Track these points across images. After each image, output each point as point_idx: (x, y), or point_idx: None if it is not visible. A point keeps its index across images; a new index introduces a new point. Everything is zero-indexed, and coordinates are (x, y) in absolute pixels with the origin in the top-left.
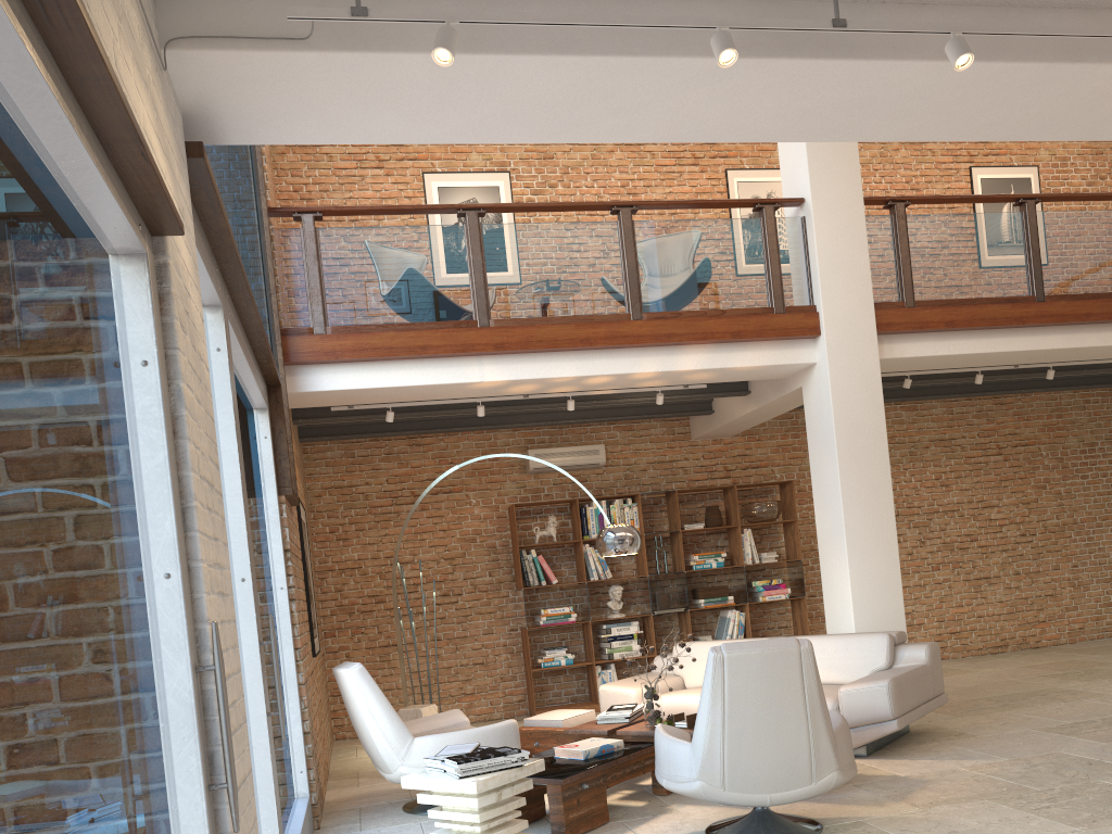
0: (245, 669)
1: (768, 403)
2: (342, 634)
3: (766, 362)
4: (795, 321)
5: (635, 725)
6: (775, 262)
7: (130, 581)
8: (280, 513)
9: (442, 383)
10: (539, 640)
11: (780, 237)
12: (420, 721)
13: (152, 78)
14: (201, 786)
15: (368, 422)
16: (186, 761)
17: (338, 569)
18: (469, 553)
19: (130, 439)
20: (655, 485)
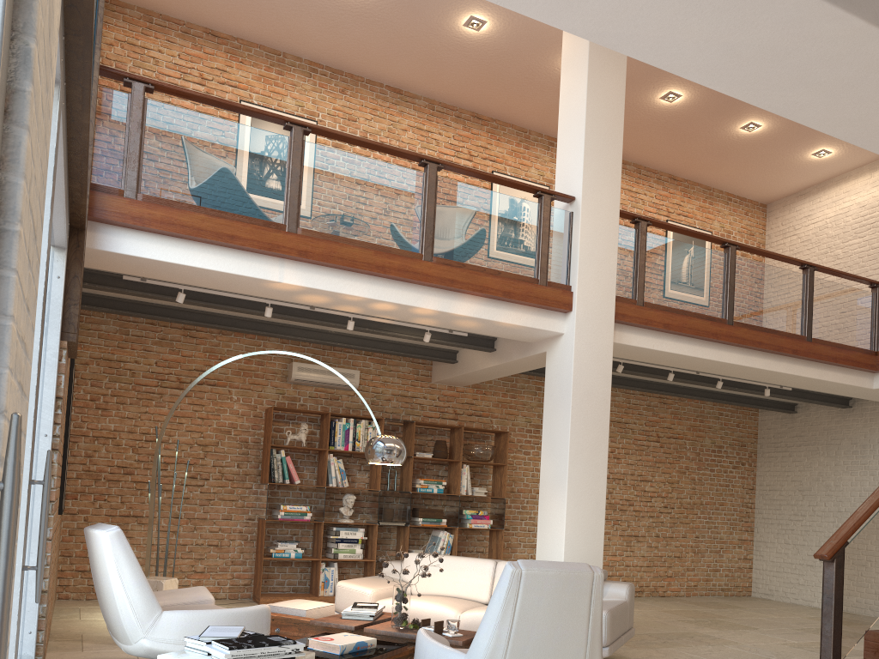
0: None
1: (511, 361)
2: (84, 498)
3: (525, 323)
4: (554, 295)
5: (381, 625)
6: (546, 242)
7: None
8: (59, 358)
9: (242, 275)
10: (272, 532)
11: (551, 223)
12: (165, 594)
13: None
14: None
15: (151, 304)
16: None
17: (92, 436)
18: (222, 443)
19: None
20: (395, 415)
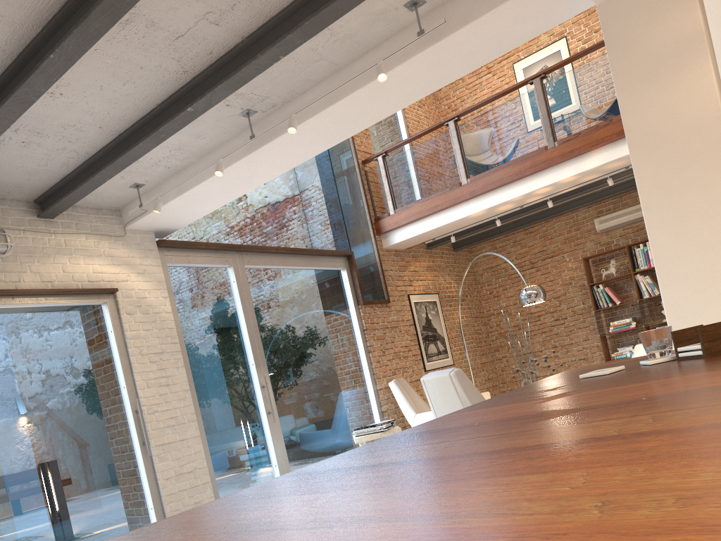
0: (258, 397)
1: None
2: (502, 349)
3: None
4: None
5: None
6: None
7: (97, 393)
8: (360, 313)
9: (451, 222)
10: (620, 341)
11: None
12: None
13: (109, 247)
14: (138, 443)
15: (484, 232)
16: (135, 436)
17: (496, 313)
18: (568, 292)
19: (105, 354)
20: None
